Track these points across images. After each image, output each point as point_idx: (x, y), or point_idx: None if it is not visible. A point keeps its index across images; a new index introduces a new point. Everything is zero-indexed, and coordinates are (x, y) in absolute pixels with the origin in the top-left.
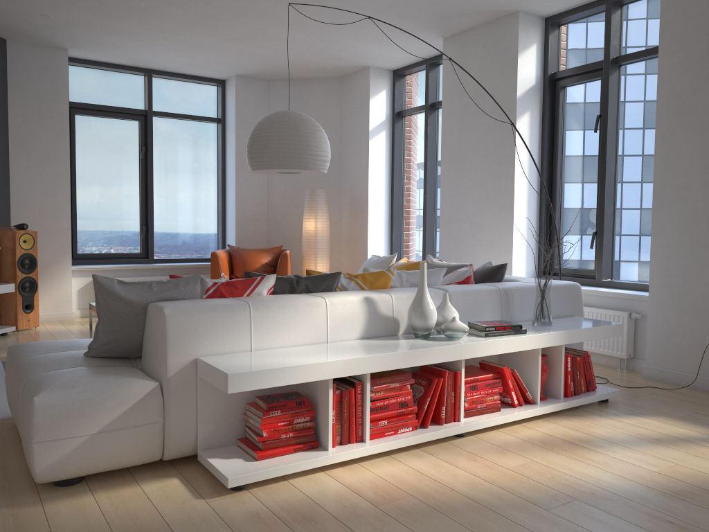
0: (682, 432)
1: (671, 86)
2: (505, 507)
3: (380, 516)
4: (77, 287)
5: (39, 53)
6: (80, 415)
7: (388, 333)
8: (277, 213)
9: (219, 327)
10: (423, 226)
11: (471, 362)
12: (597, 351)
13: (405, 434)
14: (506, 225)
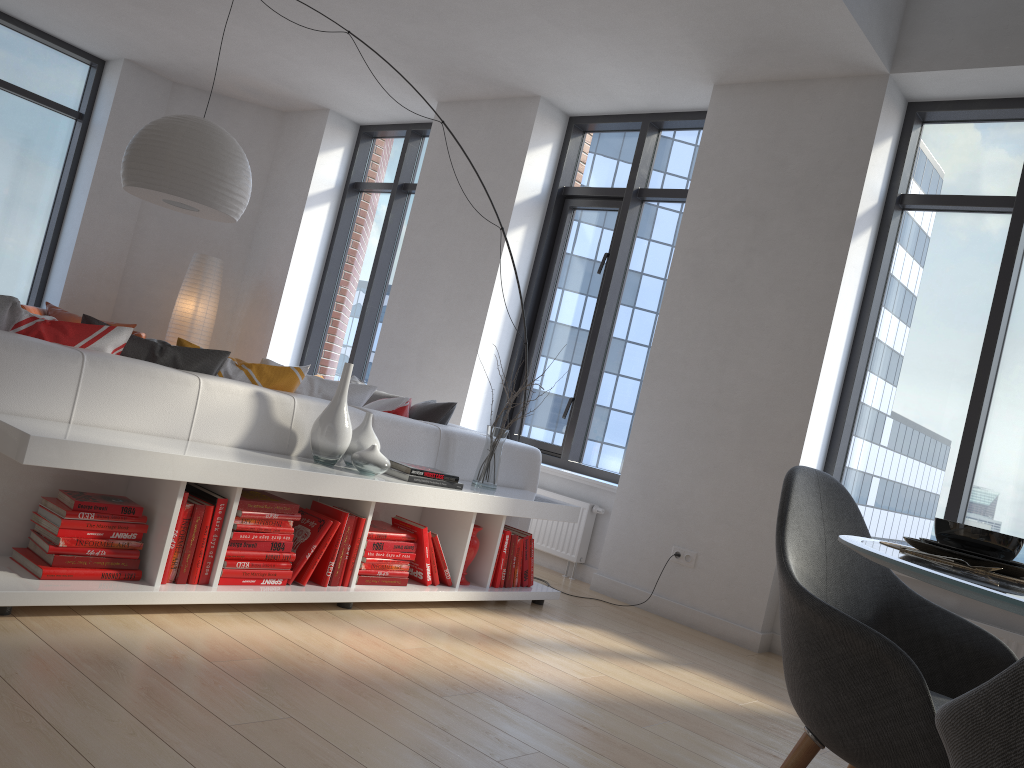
0: (621, 648)
1: (693, 237)
2: (388, 687)
3: (214, 673)
4: None
5: None
6: None
7: (278, 449)
8: (139, 276)
9: (28, 376)
10: (353, 346)
11: (381, 517)
12: (544, 549)
13: (271, 587)
14: (465, 364)
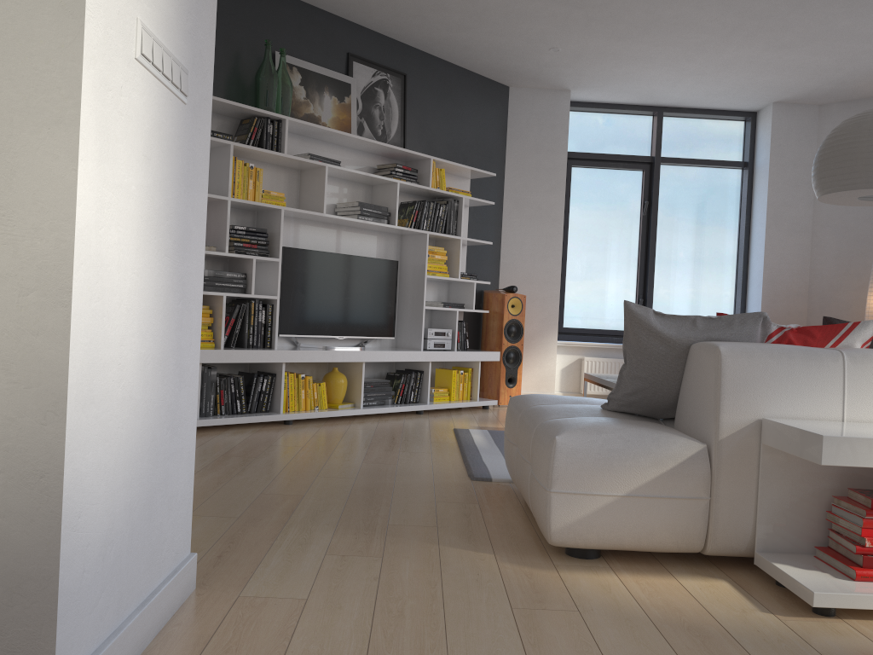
0: None
1: None
2: None
3: None
4: (561, 366)
5: (540, 98)
6: (607, 469)
7: None
8: (823, 285)
9: (796, 380)
10: None
11: None
12: None
13: None
14: None
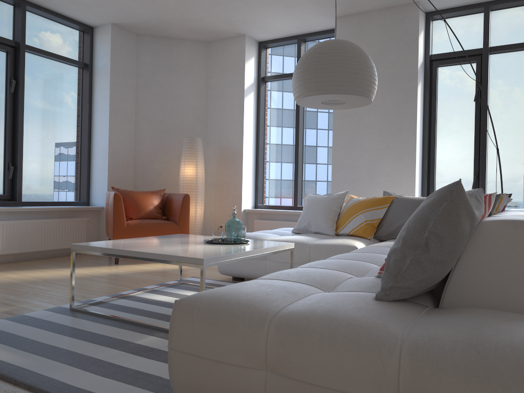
0: None
1: None
2: None
3: None
4: None
5: None
6: None
7: None
8: (144, 159)
9: None
10: (295, 174)
11: None
12: None
13: None
14: (408, 170)
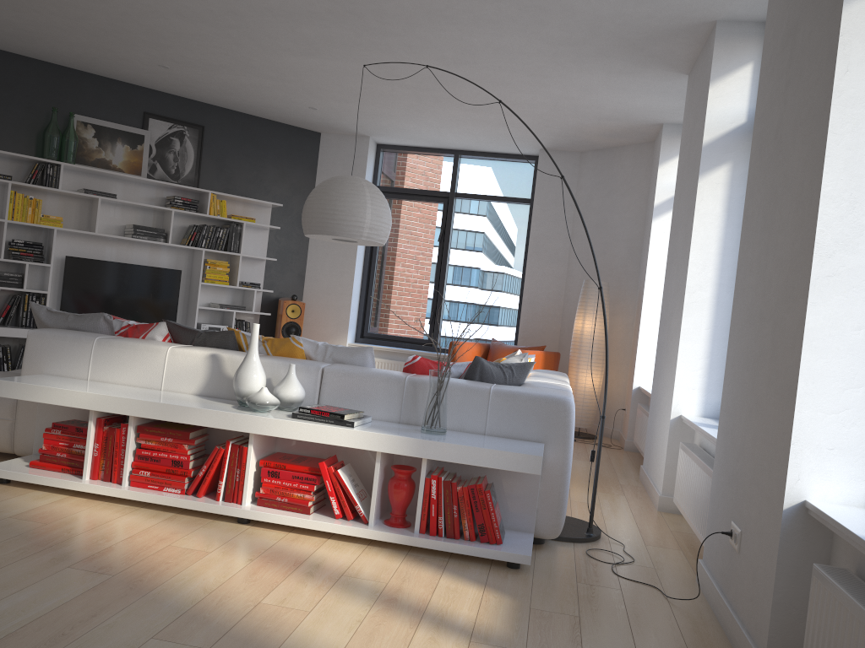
0: (455, 611)
1: (762, 100)
2: (57, 553)
3: None
4: None
5: (345, 142)
6: None
7: (231, 396)
8: (571, 309)
9: (64, 353)
10: None
11: (341, 458)
12: (694, 530)
13: (166, 493)
14: (678, 329)
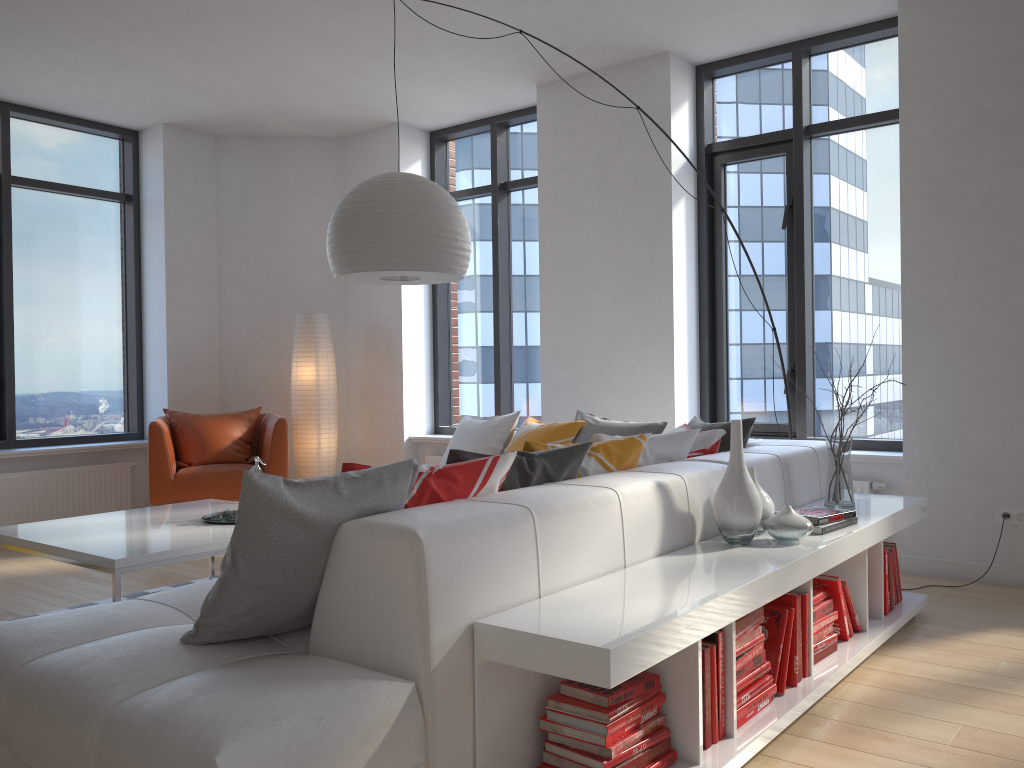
0: None
1: (921, 165)
2: None
3: None
4: None
5: None
6: None
7: (685, 541)
8: (237, 353)
9: (498, 558)
10: (495, 370)
11: None
12: None
13: (769, 712)
14: (661, 363)
